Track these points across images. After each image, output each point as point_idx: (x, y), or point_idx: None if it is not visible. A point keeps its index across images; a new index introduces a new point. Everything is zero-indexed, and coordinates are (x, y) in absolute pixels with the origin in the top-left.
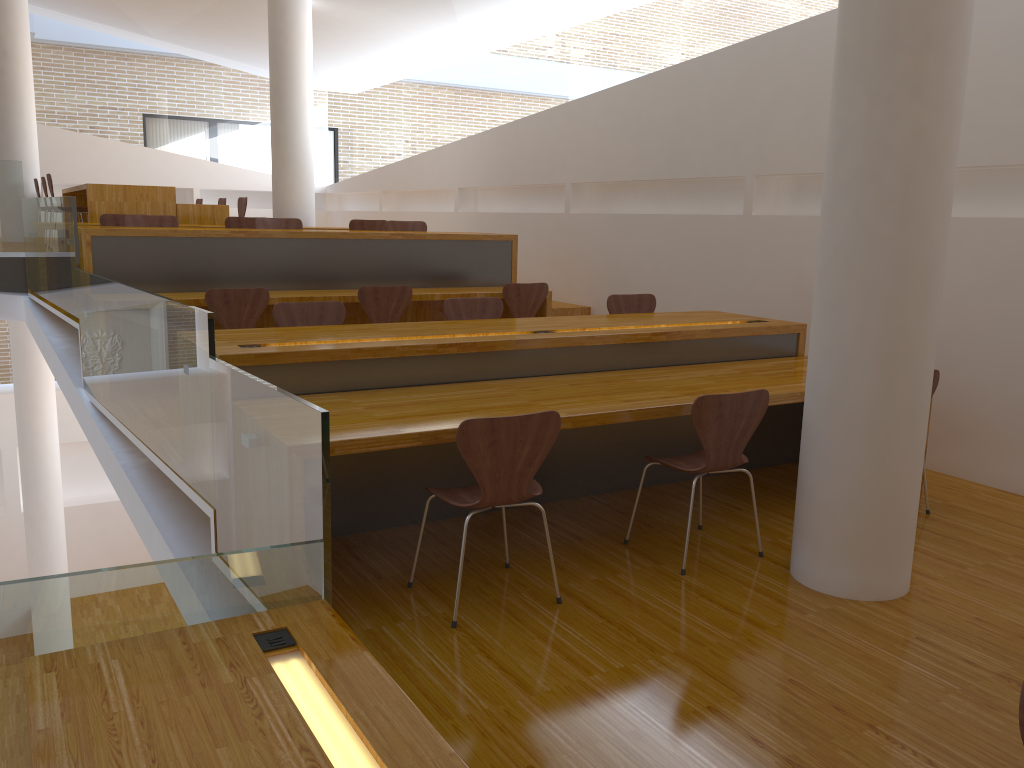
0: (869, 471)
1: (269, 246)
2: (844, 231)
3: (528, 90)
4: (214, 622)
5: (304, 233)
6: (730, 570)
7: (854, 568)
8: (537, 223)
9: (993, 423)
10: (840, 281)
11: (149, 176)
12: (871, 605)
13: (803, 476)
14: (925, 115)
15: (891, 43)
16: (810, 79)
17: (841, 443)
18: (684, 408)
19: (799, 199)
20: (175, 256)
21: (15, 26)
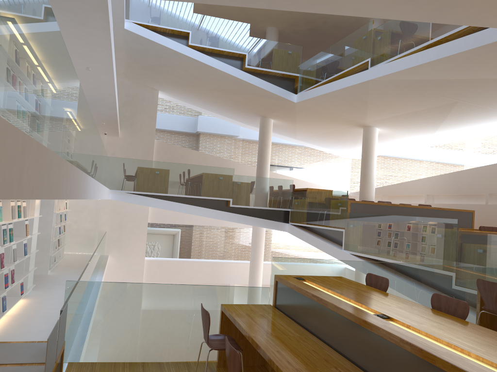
0: None
1: (397, 209)
2: None
3: (463, 160)
4: None
5: (408, 205)
6: None
7: None
8: (470, 207)
9: None
10: None
11: None
12: None
13: None
14: None
15: None
16: None
17: None
18: None
19: None
20: (371, 210)
21: (269, 136)
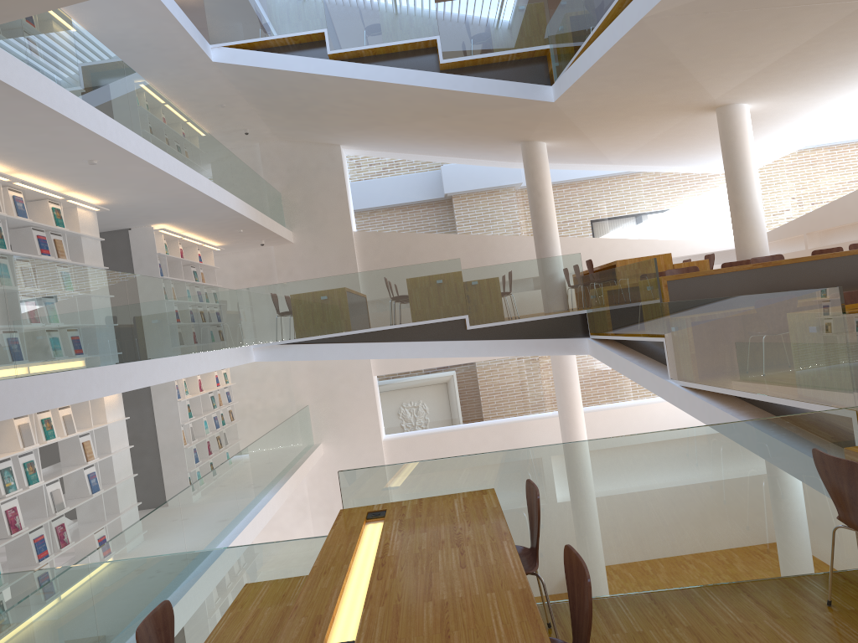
0: None
1: (779, 271)
2: None
3: None
4: None
5: (803, 258)
6: None
7: None
8: None
9: None
10: None
11: (618, 257)
12: None
13: None
14: None
15: None
16: None
17: None
18: None
19: None
20: (718, 286)
21: (543, 176)
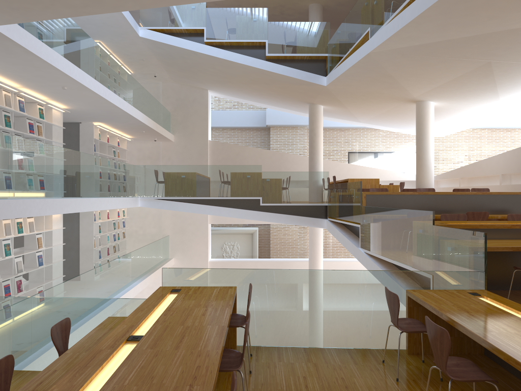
0: None
1: (426, 197)
2: None
3: None
4: (453, 289)
5: (440, 192)
6: None
7: None
8: None
9: None
10: None
11: (357, 176)
12: None
13: None
14: None
15: None
16: None
17: None
18: None
19: None
20: (392, 201)
21: (318, 124)
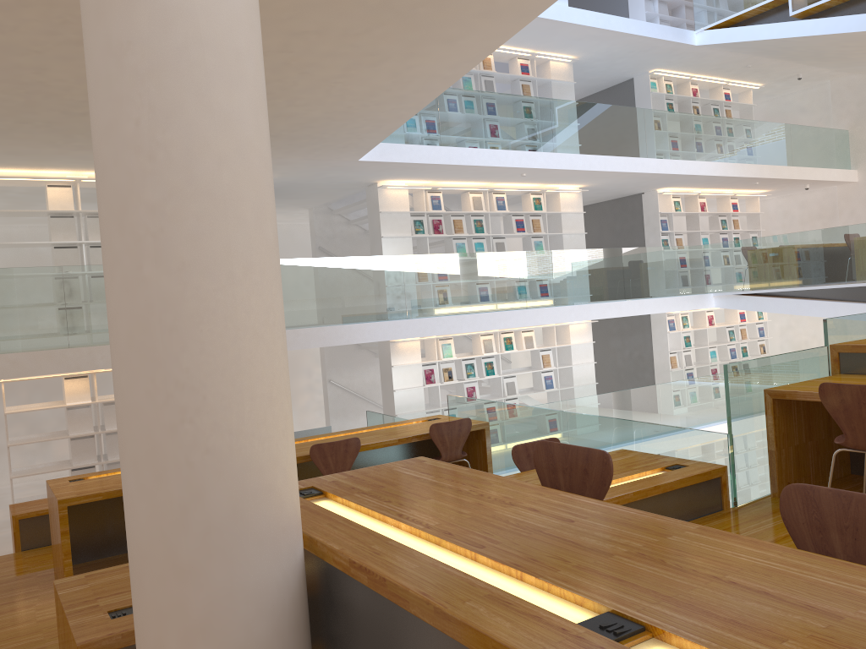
0: None
1: None
2: None
3: None
4: (678, 458)
5: None
6: None
7: None
8: None
9: None
10: None
11: None
12: None
13: None
14: None
15: None
16: None
17: None
18: None
19: None
20: None
21: None
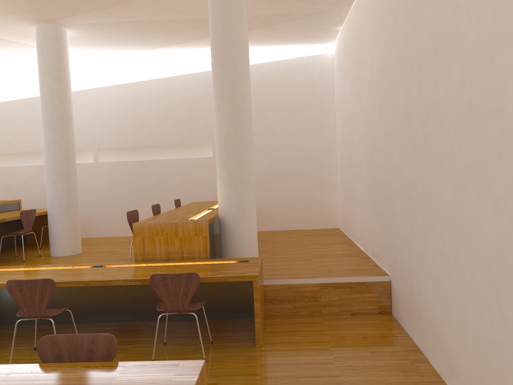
0: (70, 222)
1: None
2: (54, 164)
3: None
4: None
5: None
6: (36, 259)
7: (70, 247)
8: None
9: (82, 220)
10: (55, 177)
11: None
12: (76, 255)
13: (52, 228)
14: (68, 138)
15: (59, 121)
16: (1, 122)
17: (62, 216)
18: (11, 218)
19: (0, 161)
20: None
21: None
